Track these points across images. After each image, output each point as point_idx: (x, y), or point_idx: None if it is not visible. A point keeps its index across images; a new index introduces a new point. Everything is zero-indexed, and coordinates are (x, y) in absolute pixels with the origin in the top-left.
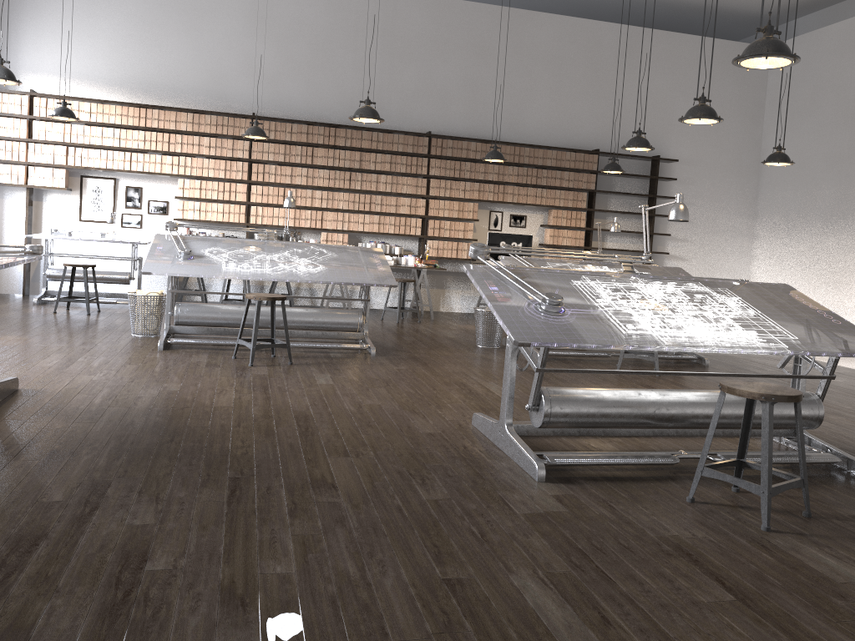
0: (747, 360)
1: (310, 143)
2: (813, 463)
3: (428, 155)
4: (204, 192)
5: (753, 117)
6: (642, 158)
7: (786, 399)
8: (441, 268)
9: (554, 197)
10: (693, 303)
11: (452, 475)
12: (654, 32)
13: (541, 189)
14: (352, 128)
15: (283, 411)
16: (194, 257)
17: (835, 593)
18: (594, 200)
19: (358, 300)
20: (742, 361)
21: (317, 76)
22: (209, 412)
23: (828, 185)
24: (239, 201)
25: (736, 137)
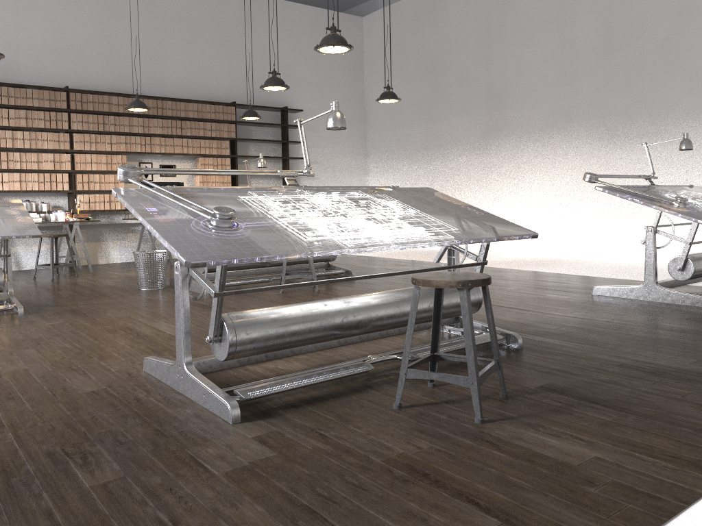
0: (382, 269)
1: None
2: (482, 344)
3: (68, 110)
4: None
5: (356, 74)
6: (273, 109)
7: (481, 283)
8: (95, 220)
9: (200, 146)
10: (361, 208)
11: (125, 441)
12: (271, 0)
13: (187, 140)
14: None
15: None
16: None
17: (582, 480)
18: (236, 148)
19: None
20: (379, 270)
21: None
22: None
23: (418, 125)
24: None
25: (345, 90)
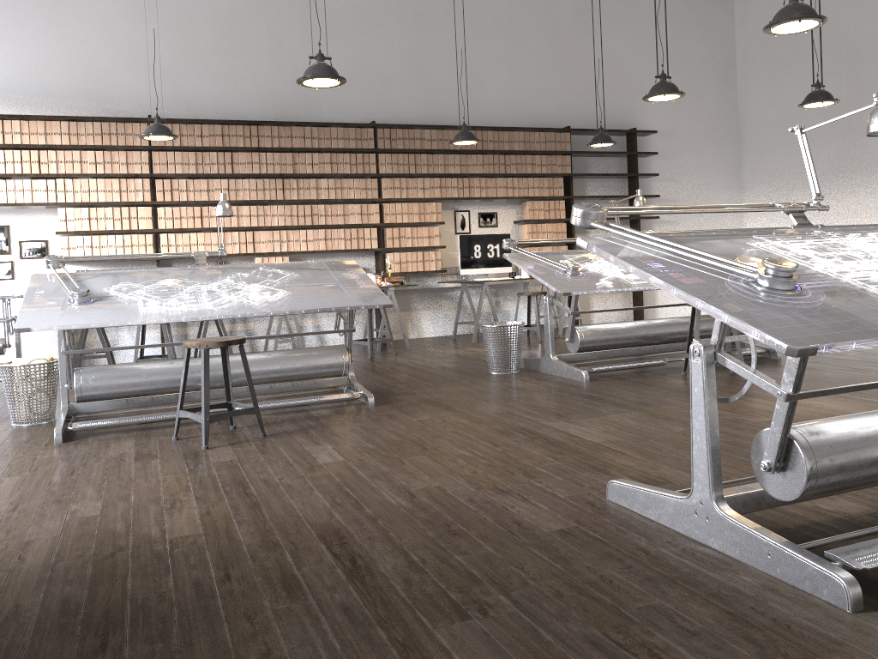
0: None
1: (227, 148)
2: None
3: (376, 150)
4: (96, 222)
5: (726, 77)
6: (617, 133)
7: None
8: (410, 284)
9: (528, 186)
10: None
11: (695, 629)
12: None
13: (512, 179)
14: (278, 125)
15: (292, 527)
16: (94, 299)
17: None
18: (571, 186)
19: (339, 331)
20: None
21: (226, 64)
22: (163, 555)
23: (828, 140)
24: (143, 229)
25: (711, 101)
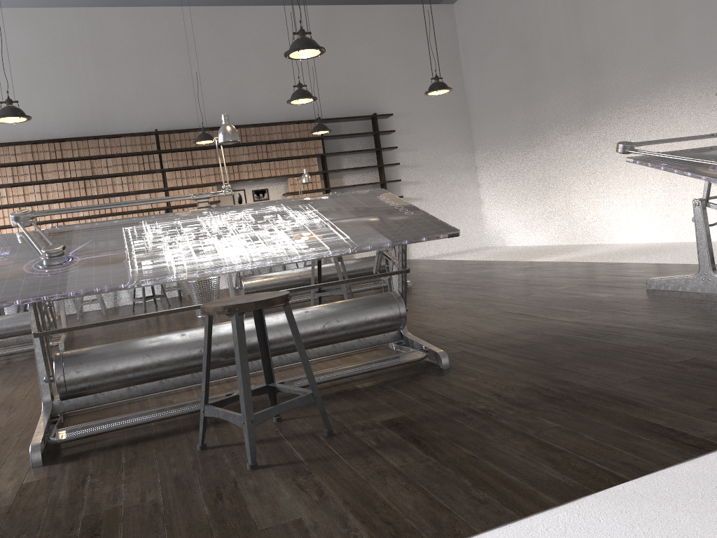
0: (455, 274)
1: (36, 161)
2: (396, 366)
3: (158, 151)
4: None
5: (452, 66)
6: (361, 118)
7: (254, 306)
8: None
9: (287, 167)
10: (252, 224)
11: None
12: (348, 8)
13: (273, 162)
14: (78, 140)
15: None
16: None
17: None
18: (325, 163)
19: None
20: (449, 276)
21: (35, 98)
22: None
23: (518, 110)
24: None
25: None
